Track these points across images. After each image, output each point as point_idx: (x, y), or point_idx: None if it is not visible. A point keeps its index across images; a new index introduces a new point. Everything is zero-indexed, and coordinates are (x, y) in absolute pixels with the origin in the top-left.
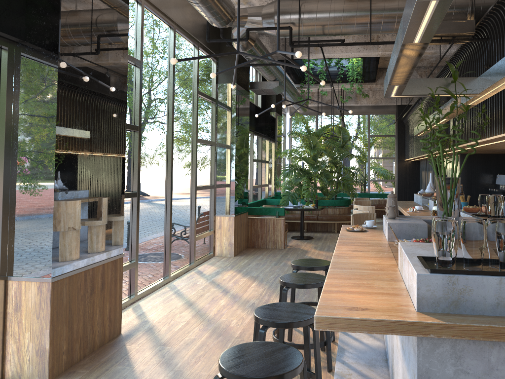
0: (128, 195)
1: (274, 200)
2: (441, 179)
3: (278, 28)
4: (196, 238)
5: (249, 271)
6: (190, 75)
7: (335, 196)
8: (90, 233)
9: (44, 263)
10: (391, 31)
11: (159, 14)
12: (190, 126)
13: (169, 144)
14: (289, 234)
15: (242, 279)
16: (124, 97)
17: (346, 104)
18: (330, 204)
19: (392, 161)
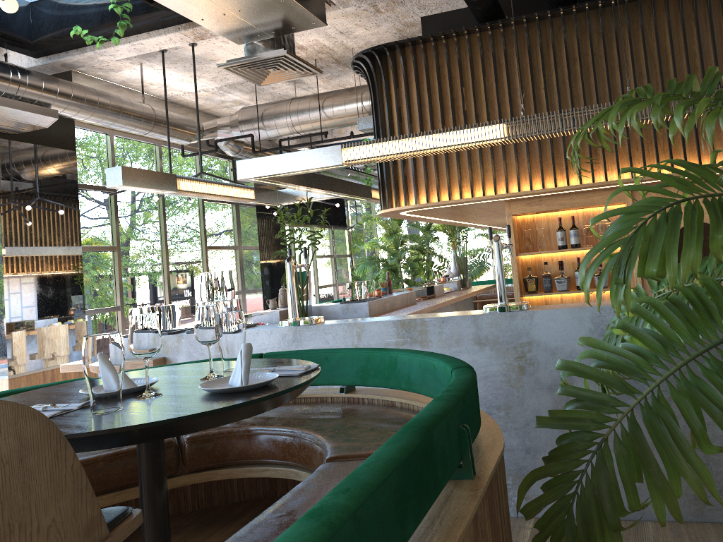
0: (109, 309)
1: None
2: None
3: (200, 152)
4: None
5: None
6: None
7: None
8: (47, 342)
9: (3, 365)
10: (348, 125)
11: (135, 138)
12: (196, 234)
13: (164, 257)
14: None
15: None
16: (77, 228)
17: None
18: None
19: None
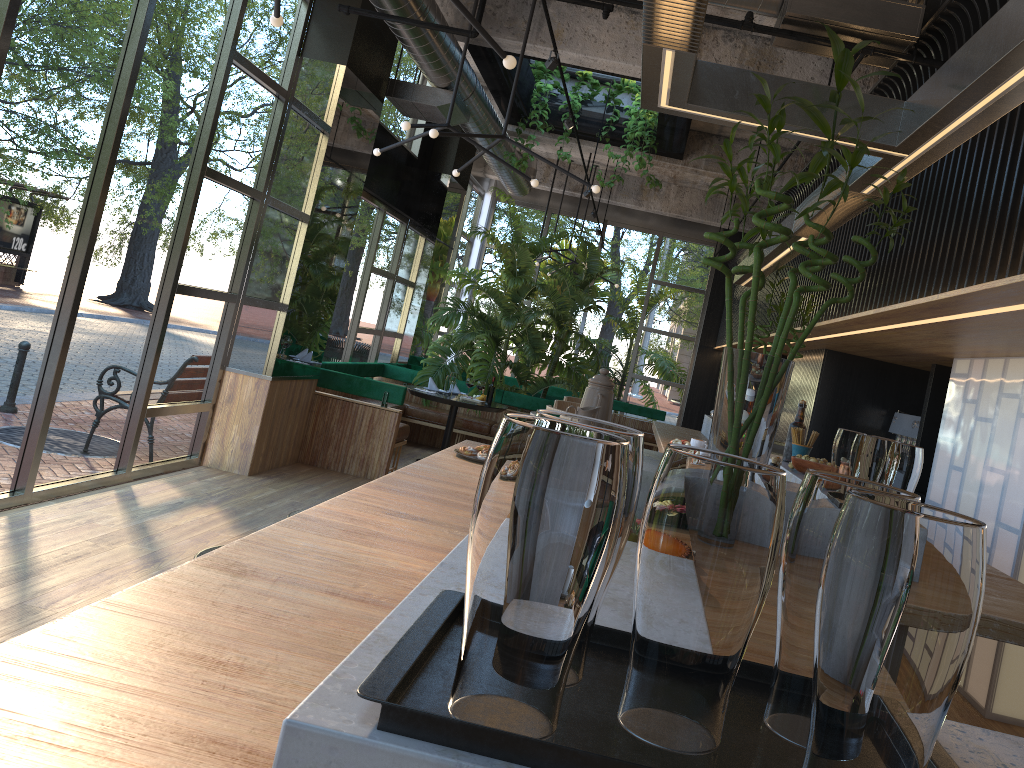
0: None
1: (405, 370)
2: (738, 356)
3: None
4: (147, 410)
5: (259, 517)
6: (219, 6)
7: (545, 390)
8: None
9: None
10: None
11: None
12: (190, 129)
13: (104, 152)
14: (417, 453)
15: (225, 534)
16: None
17: (616, 202)
18: (527, 404)
19: (687, 345)
